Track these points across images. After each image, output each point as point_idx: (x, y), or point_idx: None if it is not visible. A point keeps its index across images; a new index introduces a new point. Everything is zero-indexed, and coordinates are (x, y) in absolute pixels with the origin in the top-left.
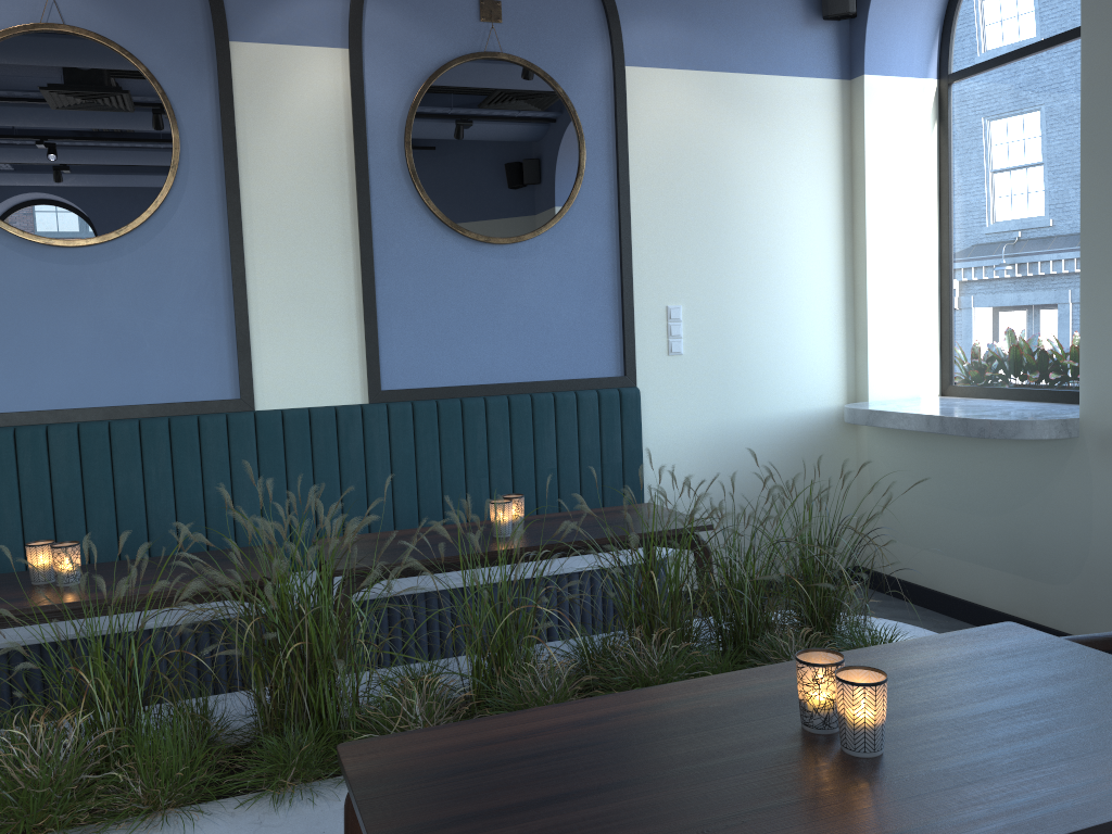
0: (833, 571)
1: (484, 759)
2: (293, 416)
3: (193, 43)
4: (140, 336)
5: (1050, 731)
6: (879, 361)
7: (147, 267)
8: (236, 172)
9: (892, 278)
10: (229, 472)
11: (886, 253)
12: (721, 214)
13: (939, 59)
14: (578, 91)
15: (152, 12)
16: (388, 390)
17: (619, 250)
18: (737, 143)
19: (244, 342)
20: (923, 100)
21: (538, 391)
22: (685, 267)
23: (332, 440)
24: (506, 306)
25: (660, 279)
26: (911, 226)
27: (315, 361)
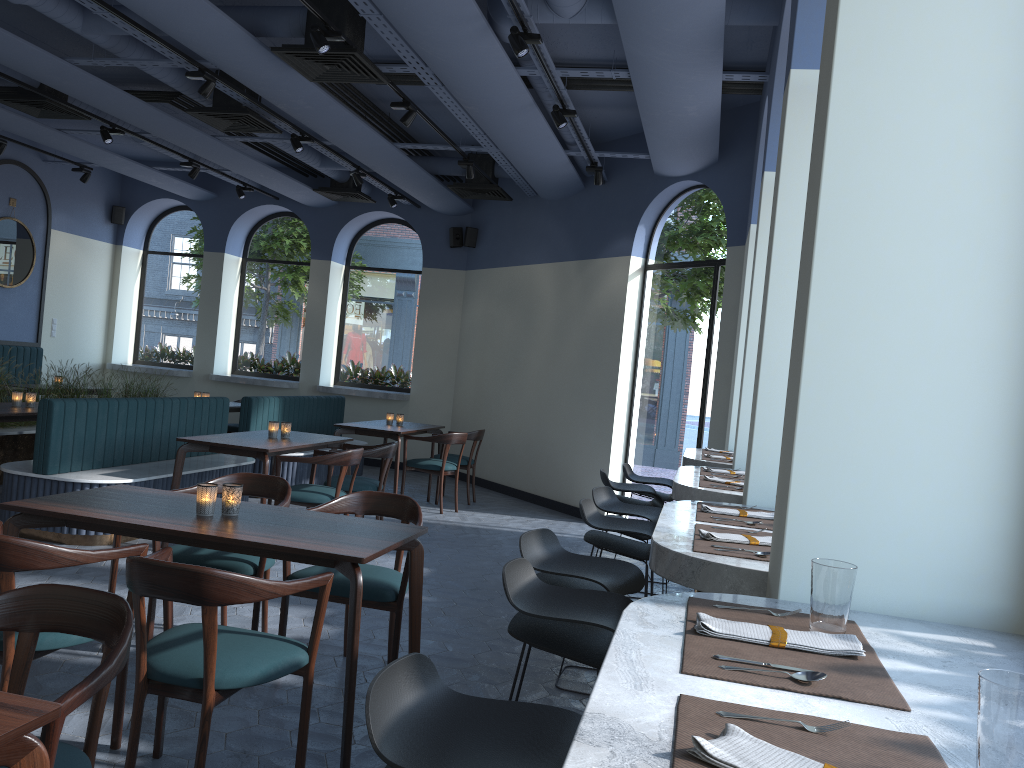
0: (165, 394)
1: None
2: None
3: None
4: None
5: None
6: (116, 348)
7: None
8: None
9: (123, 319)
10: None
11: (122, 309)
12: (73, 287)
13: (145, 243)
14: (35, 235)
15: None
16: None
17: (40, 295)
18: (80, 262)
19: None
20: (138, 257)
21: (10, 344)
22: (60, 305)
23: None
24: (4, 311)
25: (52, 308)
26: (130, 301)
27: None
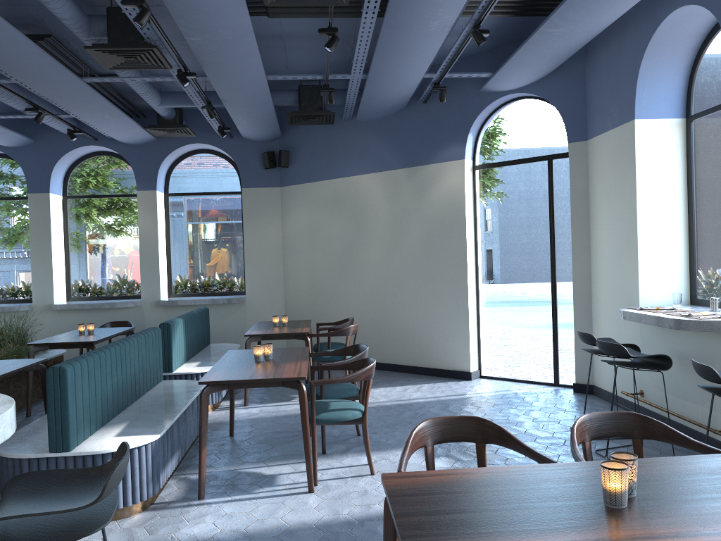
0: (34, 330)
1: (51, 340)
2: None
3: None
4: None
5: (106, 330)
6: None
7: None
8: None
9: None
10: None
11: None
12: None
13: None
14: None
15: None
16: None
17: None
18: None
19: None
20: None
21: None
22: None
23: None
24: None
25: None
26: None
27: None
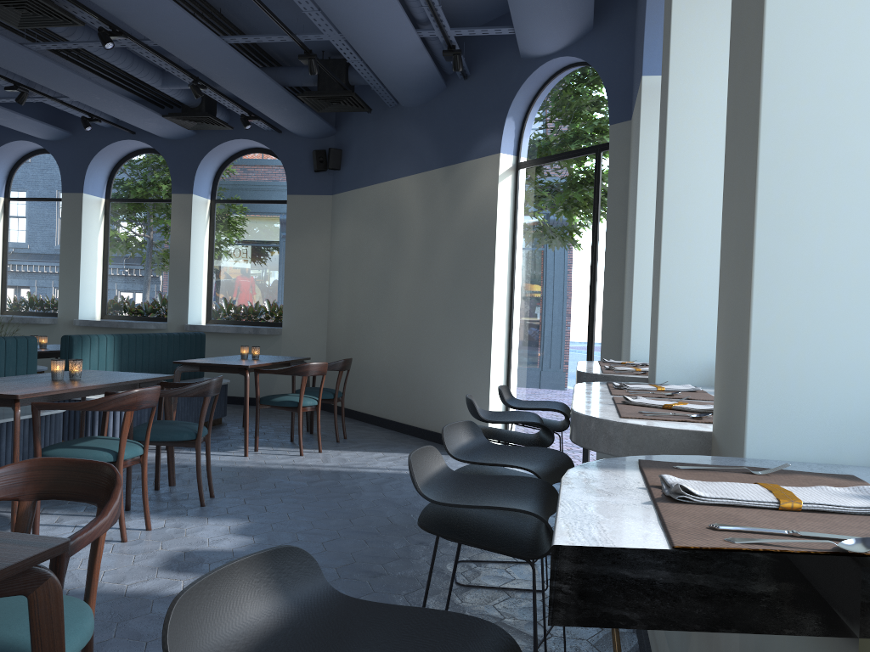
0: None
1: None
2: None
3: None
4: None
5: None
6: None
7: None
8: None
9: None
10: None
11: None
12: None
13: (6, 190)
14: None
15: None
16: None
17: None
18: None
19: None
20: None
21: None
22: None
23: None
24: None
25: None
26: None
27: None
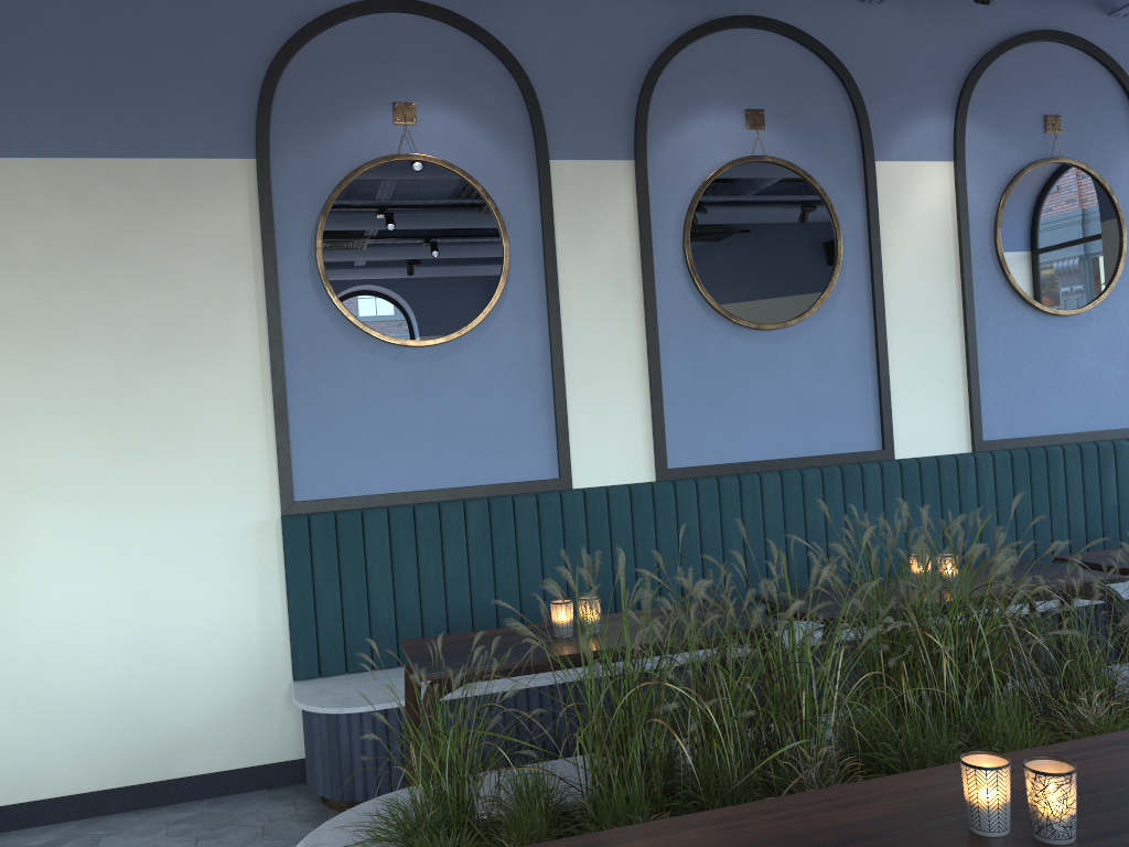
0: None
1: None
2: (927, 463)
3: (848, 164)
4: (813, 399)
5: None
6: None
7: (817, 344)
8: (880, 265)
9: None
10: (882, 511)
11: None
12: None
13: None
14: (1117, 185)
15: (821, 142)
16: (987, 440)
17: None
18: None
19: (887, 403)
20: None
21: (1096, 439)
22: None
23: (954, 483)
24: (1069, 368)
25: None
26: None
27: (933, 417)
